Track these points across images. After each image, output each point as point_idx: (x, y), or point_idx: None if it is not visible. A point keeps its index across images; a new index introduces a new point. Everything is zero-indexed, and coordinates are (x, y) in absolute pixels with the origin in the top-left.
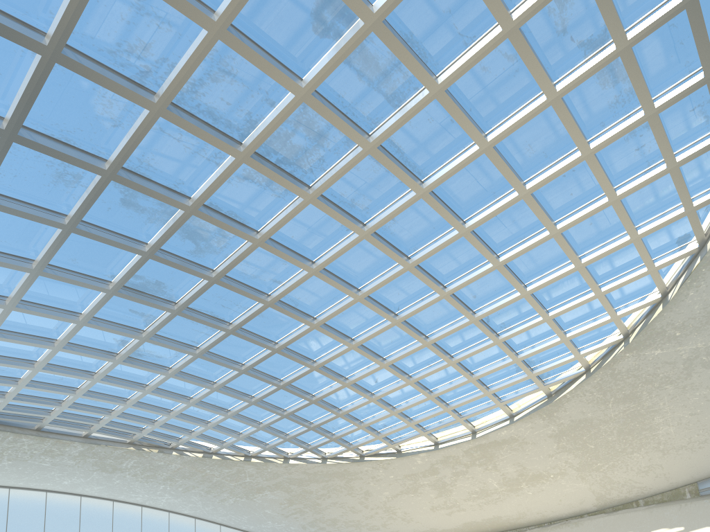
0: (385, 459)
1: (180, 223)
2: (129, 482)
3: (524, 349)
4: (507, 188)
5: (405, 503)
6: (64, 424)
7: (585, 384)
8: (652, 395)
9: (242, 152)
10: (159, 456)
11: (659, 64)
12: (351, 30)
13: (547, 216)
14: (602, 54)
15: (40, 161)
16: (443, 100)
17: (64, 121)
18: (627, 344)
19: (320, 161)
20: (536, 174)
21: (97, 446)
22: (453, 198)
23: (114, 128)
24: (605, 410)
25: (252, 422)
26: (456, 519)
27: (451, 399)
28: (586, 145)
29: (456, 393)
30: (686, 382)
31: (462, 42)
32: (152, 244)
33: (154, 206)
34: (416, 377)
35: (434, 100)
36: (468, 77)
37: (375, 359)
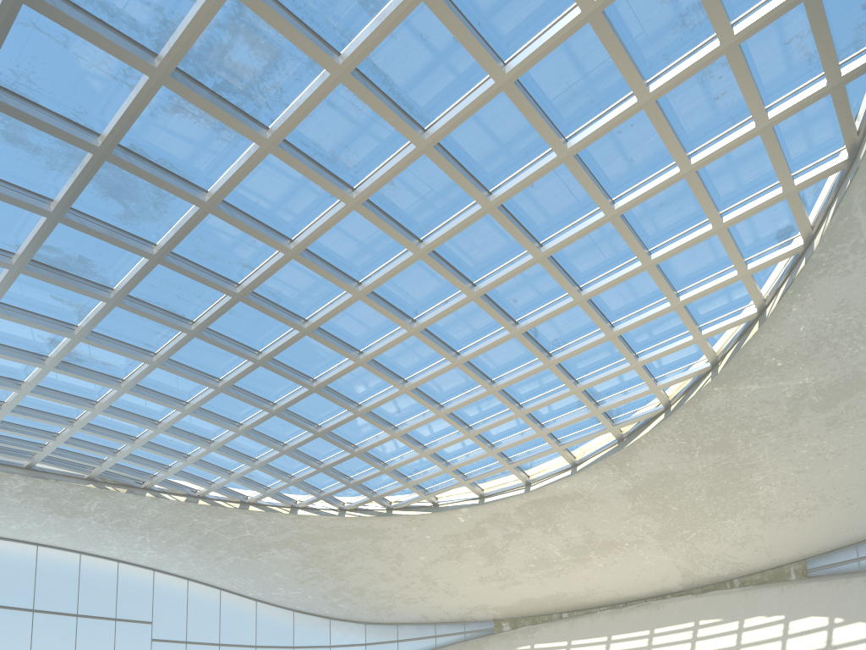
0: (418, 514)
1: (91, 172)
2: (96, 530)
3: (586, 376)
4: (543, 146)
5: (447, 571)
6: None
7: (664, 427)
8: (748, 444)
9: (157, 69)
10: (129, 498)
11: None
12: None
13: (599, 190)
14: None
15: None
16: (434, 4)
17: None
18: (715, 375)
19: (277, 90)
20: (581, 128)
21: (45, 481)
22: (470, 157)
23: None
24: (690, 462)
25: (243, 459)
26: (511, 594)
27: (496, 439)
28: (643, 86)
29: (503, 431)
30: (792, 429)
31: None
32: (58, 201)
33: (53, 146)
34: (448, 408)
35: (425, 6)
36: None
37: (392, 380)
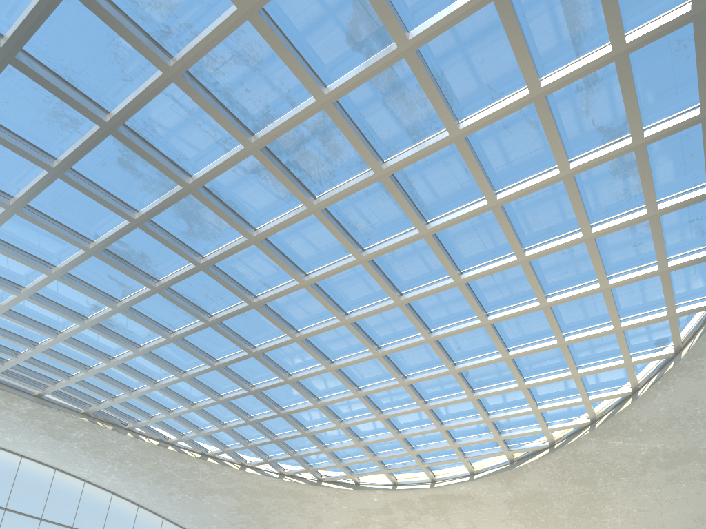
0: (342, 488)
1: (176, 199)
2: (76, 453)
3: (496, 411)
4: (507, 250)
5: None
6: (16, 378)
7: (547, 459)
8: (607, 483)
9: (252, 143)
10: (112, 434)
11: (669, 169)
12: (383, 51)
13: (540, 287)
14: (618, 144)
15: (37, 93)
16: (461, 146)
17: (70, 59)
18: (593, 429)
19: (331, 174)
20: (537, 244)
21: (48, 408)
22: (454, 246)
23: (123, 82)
24: (561, 488)
25: (215, 421)
26: None
27: (417, 443)
28: (588, 227)
29: (423, 438)
30: (640, 478)
31: (489, 95)
32: (143, 213)
33: (153, 175)
34: (387, 414)
35: (453, 145)
36: (489, 131)
37: (350, 386)
